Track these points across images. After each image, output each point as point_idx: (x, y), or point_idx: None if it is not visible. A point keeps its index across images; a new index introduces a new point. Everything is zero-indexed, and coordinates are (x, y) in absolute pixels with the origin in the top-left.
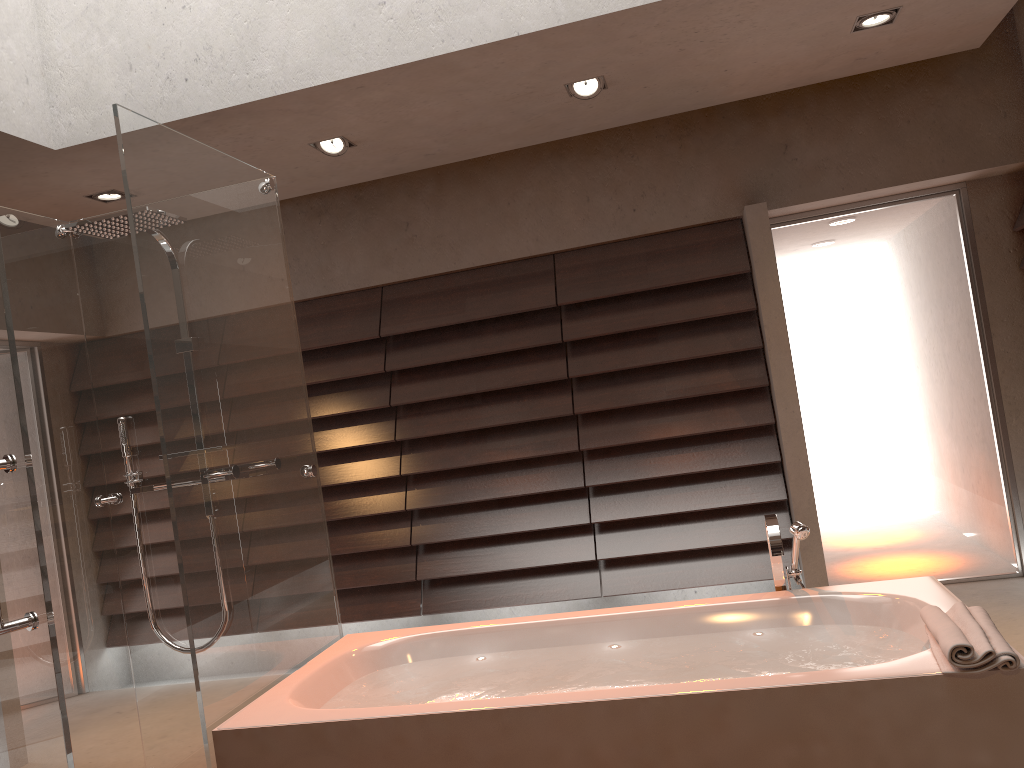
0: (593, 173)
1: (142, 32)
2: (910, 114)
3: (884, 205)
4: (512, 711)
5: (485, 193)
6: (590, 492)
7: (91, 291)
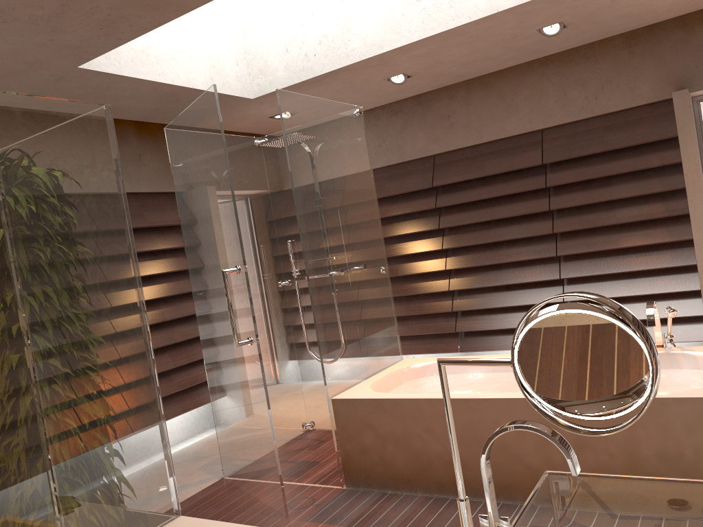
0: (568, 75)
1: (292, 30)
2: None
3: None
4: (474, 400)
5: (497, 93)
6: (564, 282)
7: (272, 174)
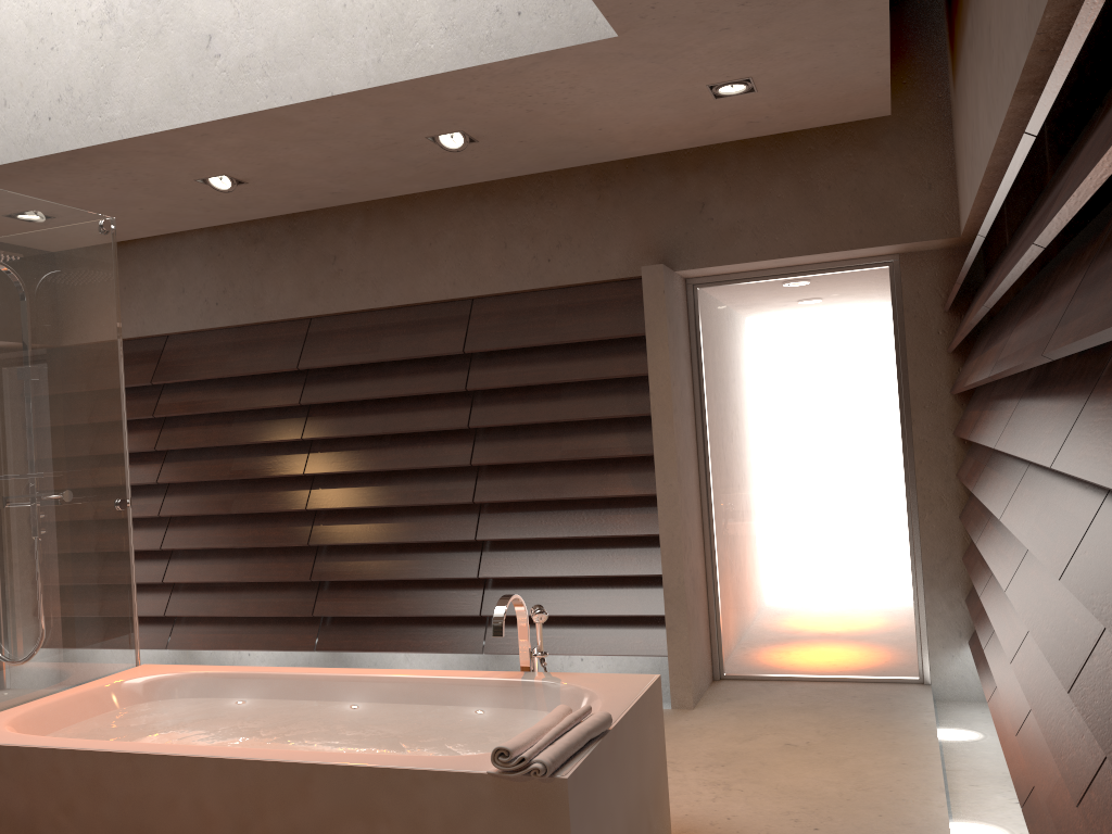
0: (513, 219)
1: (17, 70)
2: (831, 179)
3: (814, 272)
4: (143, 756)
5: (409, 232)
6: (484, 546)
7: None
